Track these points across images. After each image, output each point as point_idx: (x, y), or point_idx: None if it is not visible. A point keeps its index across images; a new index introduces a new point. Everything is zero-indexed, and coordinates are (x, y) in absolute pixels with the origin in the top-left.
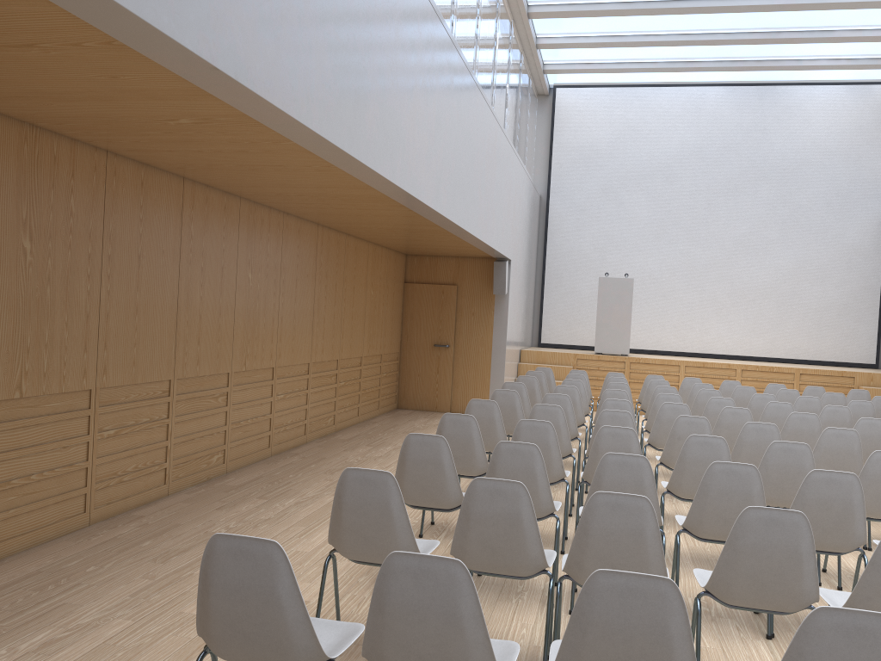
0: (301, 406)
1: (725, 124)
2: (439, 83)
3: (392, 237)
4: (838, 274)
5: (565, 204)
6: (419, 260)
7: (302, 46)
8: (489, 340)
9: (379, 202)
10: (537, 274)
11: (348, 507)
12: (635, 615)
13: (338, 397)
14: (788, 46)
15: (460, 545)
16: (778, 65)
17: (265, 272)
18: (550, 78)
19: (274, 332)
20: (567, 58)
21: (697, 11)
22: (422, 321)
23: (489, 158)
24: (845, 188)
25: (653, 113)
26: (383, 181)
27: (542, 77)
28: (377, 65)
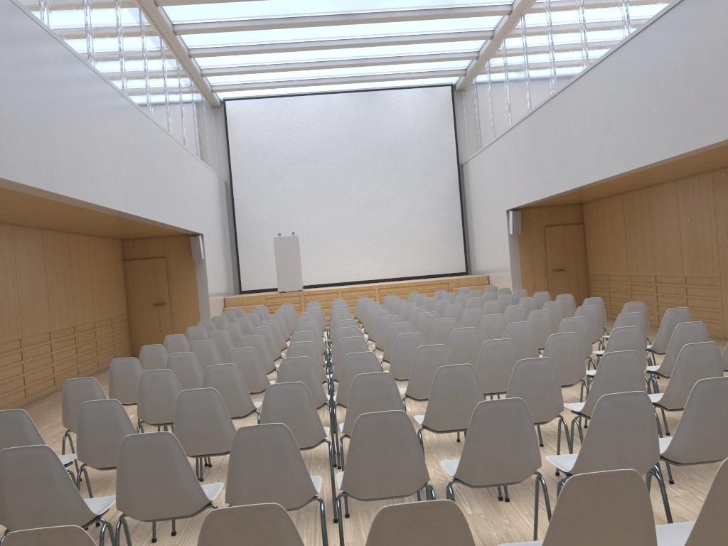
0: (48, 364)
1: (348, 119)
2: (115, 127)
3: (104, 230)
4: (435, 215)
5: (245, 186)
6: (133, 242)
7: (4, 134)
8: (195, 294)
9: (83, 212)
10: (231, 240)
11: (71, 401)
12: (201, 407)
13: (79, 354)
14: (376, 66)
15: (142, 410)
16: (373, 79)
17: (3, 270)
18: (219, 95)
19: (17, 313)
20: (227, 81)
21: (307, 49)
22: (142, 288)
23: (169, 166)
24: (431, 157)
25: (298, 115)
26: (79, 201)
27: (212, 95)
28: (62, 129)
